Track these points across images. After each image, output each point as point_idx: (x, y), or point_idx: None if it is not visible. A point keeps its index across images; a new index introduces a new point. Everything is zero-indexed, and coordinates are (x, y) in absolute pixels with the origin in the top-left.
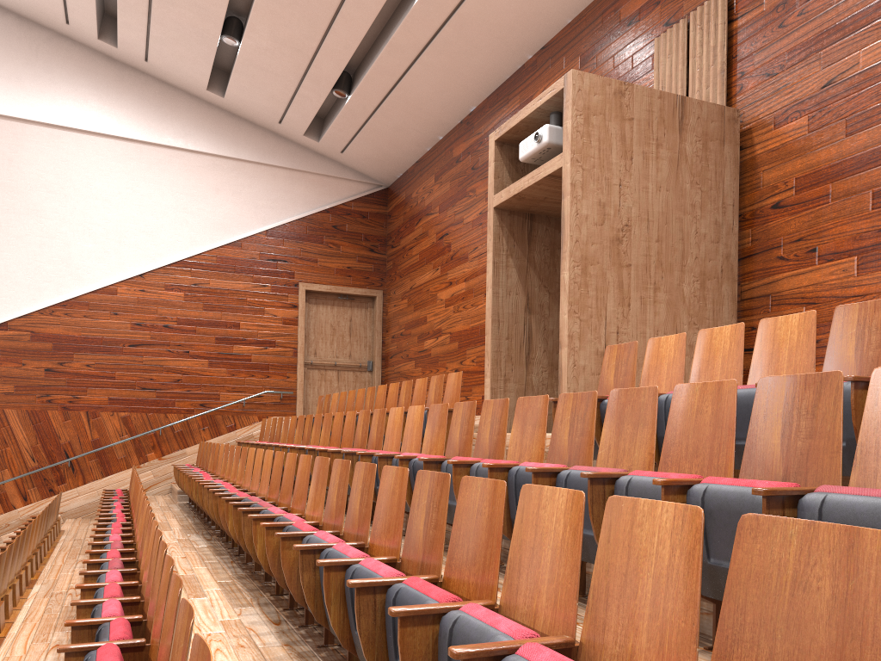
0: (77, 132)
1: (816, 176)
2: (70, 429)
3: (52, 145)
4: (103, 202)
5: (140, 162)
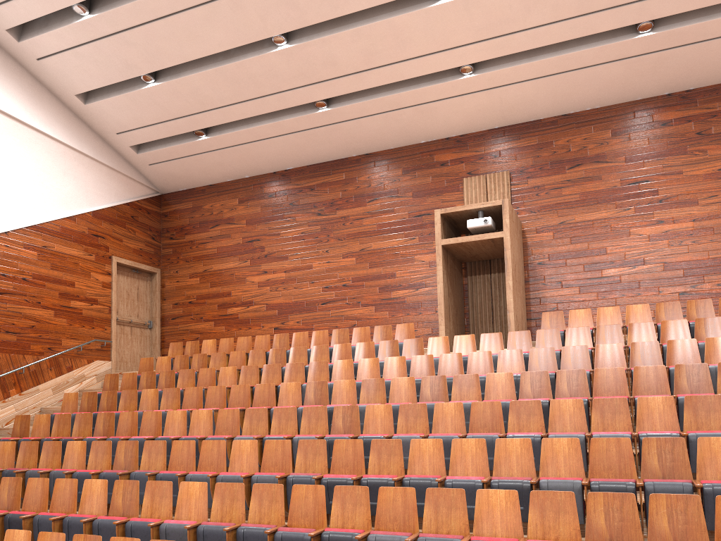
0: None
1: (558, 255)
2: None
3: None
4: None
5: (16, 137)
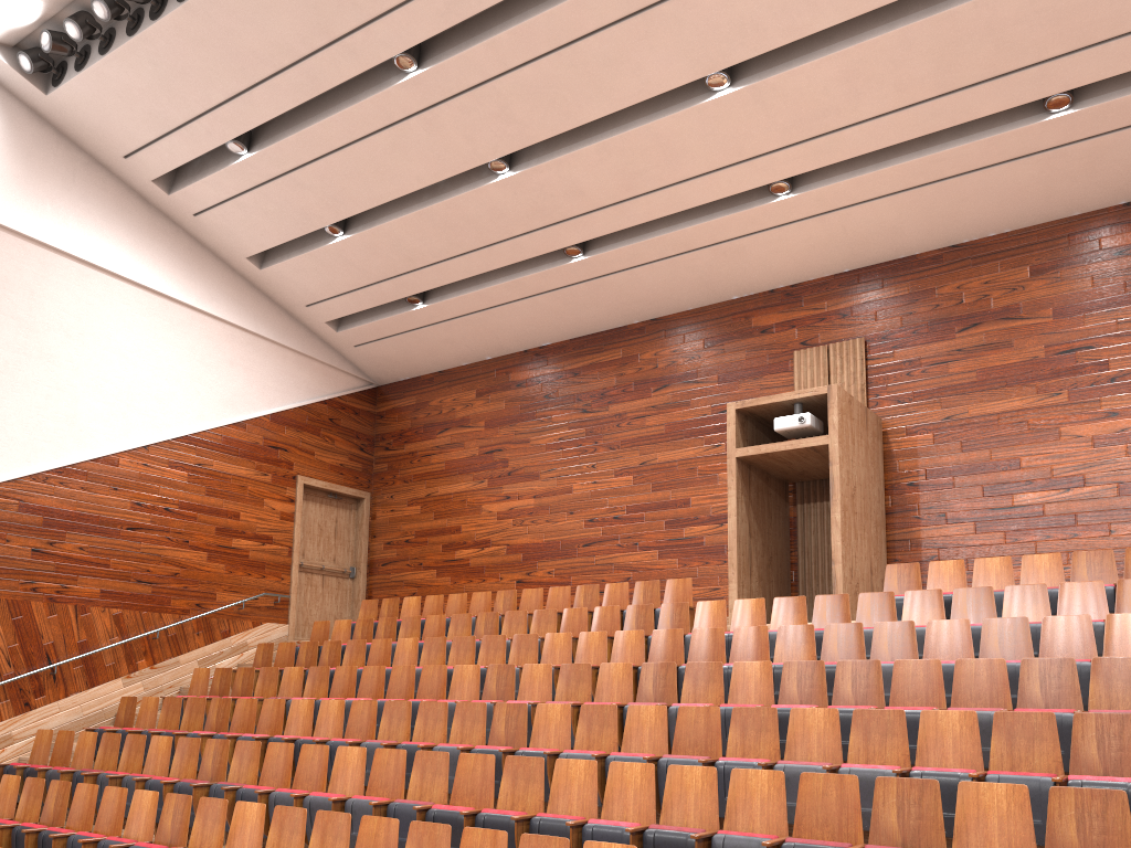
0: (108, 275)
1: (941, 471)
2: (55, 627)
3: (80, 283)
4: (120, 357)
5: (164, 319)
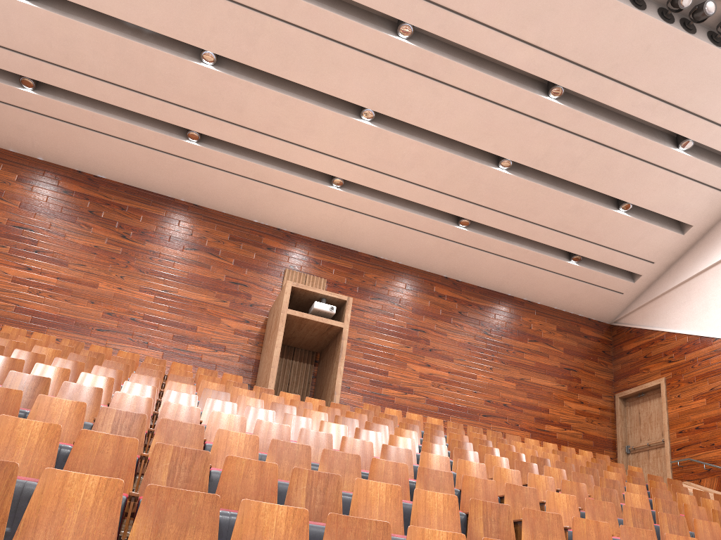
0: None
1: (351, 364)
2: None
3: None
4: None
5: None
